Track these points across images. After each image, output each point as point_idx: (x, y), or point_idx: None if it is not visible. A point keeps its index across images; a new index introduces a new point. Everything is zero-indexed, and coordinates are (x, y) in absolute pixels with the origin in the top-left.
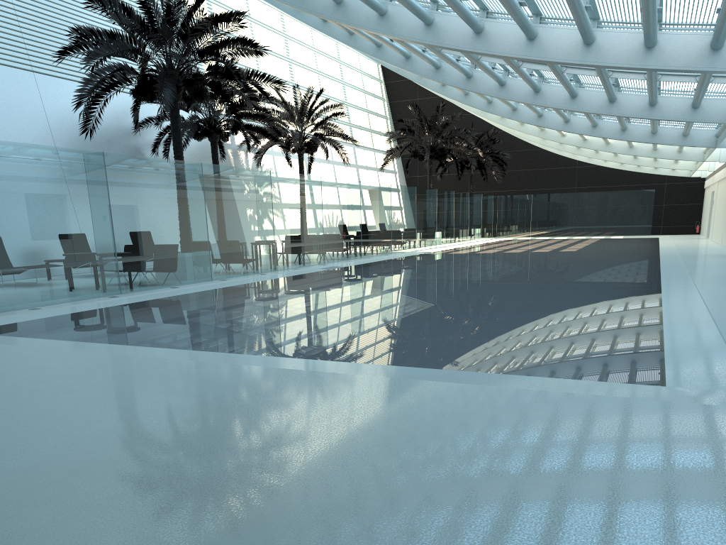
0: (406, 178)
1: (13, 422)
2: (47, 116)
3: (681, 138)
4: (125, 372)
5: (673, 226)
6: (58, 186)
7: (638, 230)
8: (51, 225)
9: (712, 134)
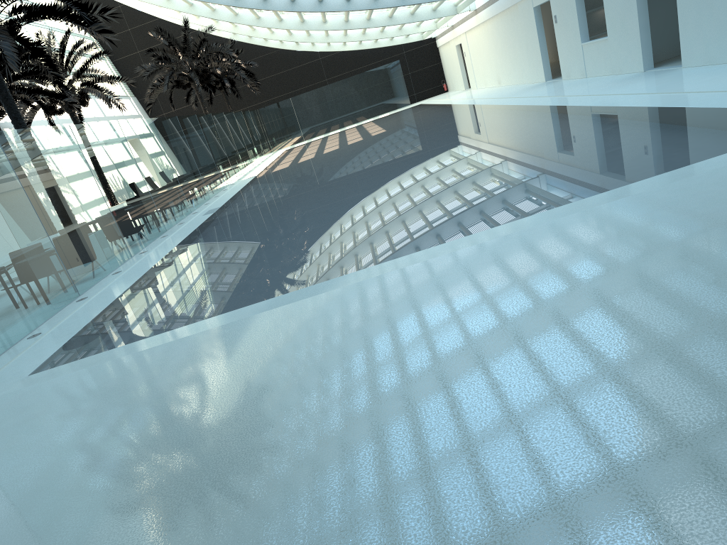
0: None
1: (508, 322)
2: None
3: None
4: (422, 282)
5: (424, 90)
6: None
7: (398, 104)
8: None
9: None
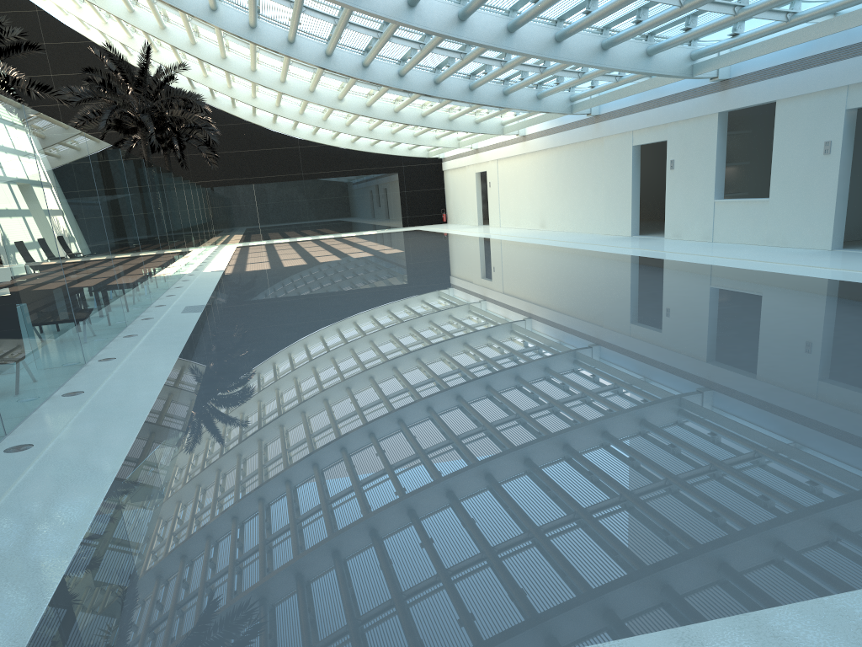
0: None
1: None
2: None
3: (536, 102)
4: None
5: (419, 215)
6: None
7: (388, 223)
8: None
9: (567, 98)
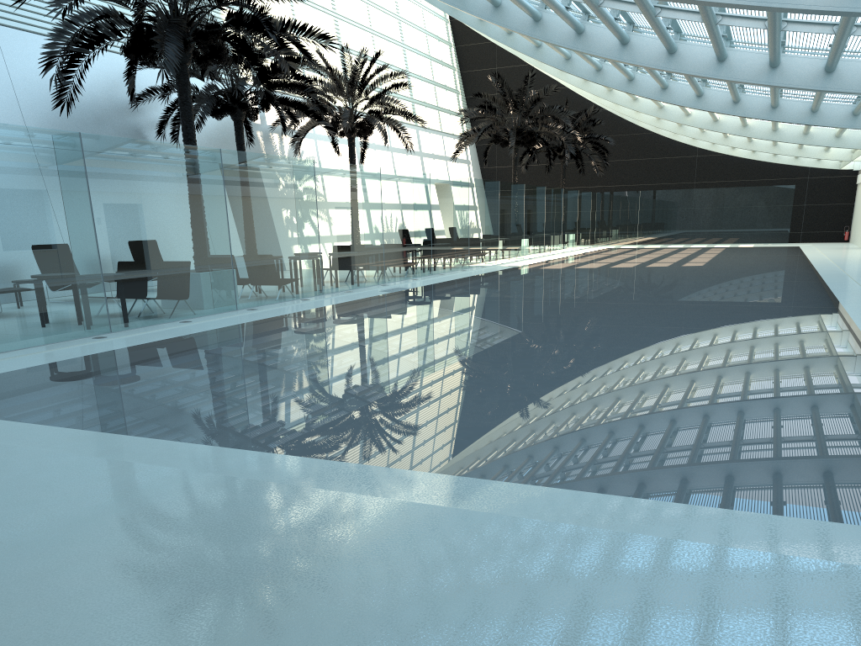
0: (482, 169)
1: None
2: (14, 84)
3: (850, 119)
4: (87, 501)
5: (815, 231)
6: (14, 182)
7: (772, 237)
8: (5, 238)
9: None
